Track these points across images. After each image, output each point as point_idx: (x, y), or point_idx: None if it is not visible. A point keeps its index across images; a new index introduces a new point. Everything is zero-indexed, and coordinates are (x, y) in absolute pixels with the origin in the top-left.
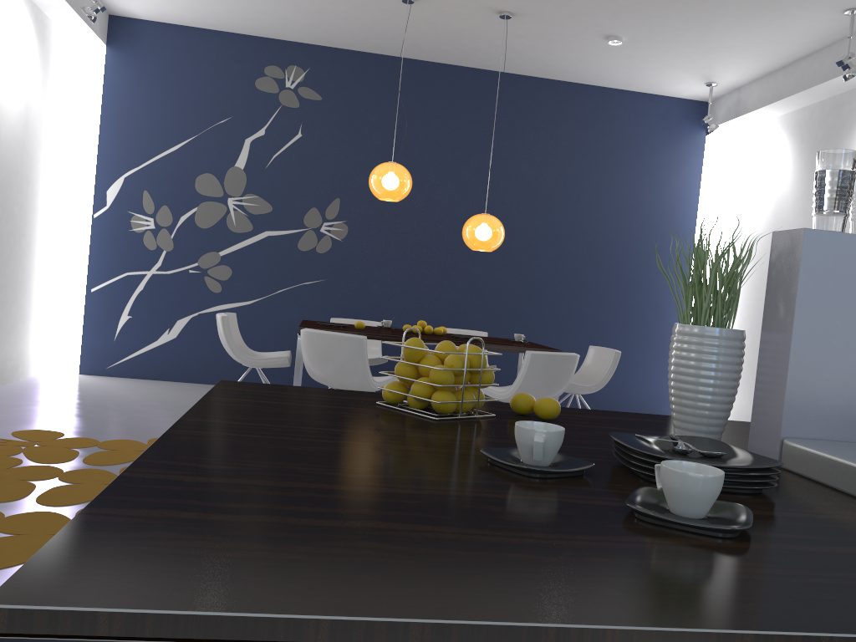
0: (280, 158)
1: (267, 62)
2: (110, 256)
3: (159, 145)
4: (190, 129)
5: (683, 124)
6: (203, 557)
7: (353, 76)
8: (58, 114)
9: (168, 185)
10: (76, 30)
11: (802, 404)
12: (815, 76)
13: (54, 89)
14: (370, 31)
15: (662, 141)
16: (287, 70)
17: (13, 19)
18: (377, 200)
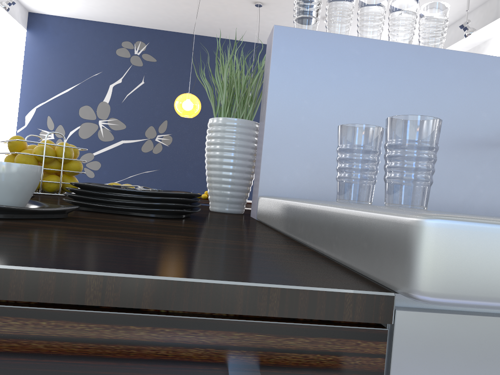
0: (131, 96)
1: (123, 39)
2: None
3: (57, 88)
4: (76, 79)
5: None
6: None
7: (175, 47)
8: None
9: (62, 112)
10: (6, 20)
11: (277, 168)
12: (451, 39)
13: None
14: (182, 18)
15: None
16: (136, 44)
17: None
18: (190, 121)
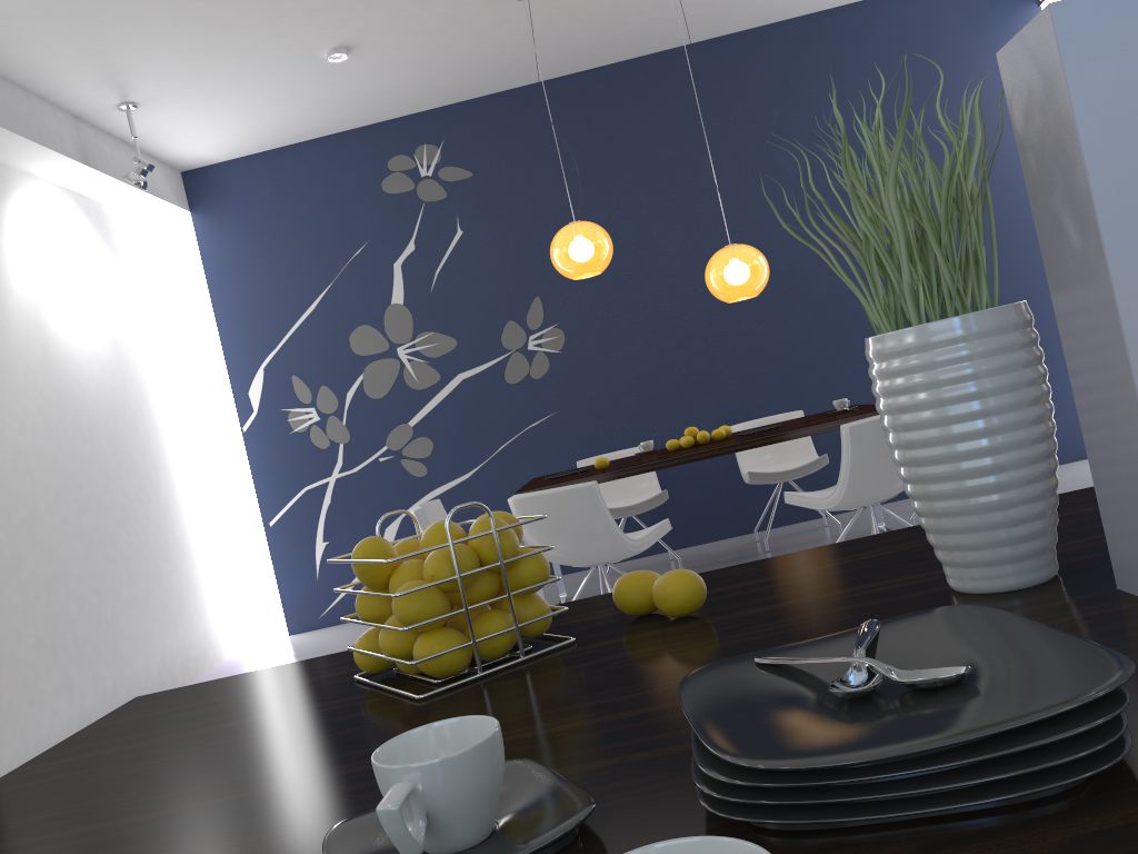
0: (445, 272)
1: (388, 154)
2: (278, 473)
3: (291, 311)
4: (321, 278)
5: (999, 7)
6: None
7: (502, 128)
8: (159, 319)
9: (318, 358)
10: (145, 207)
11: None
12: None
13: (143, 289)
14: (499, 58)
15: (975, 44)
16: (417, 154)
17: (54, 223)
18: (589, 280)
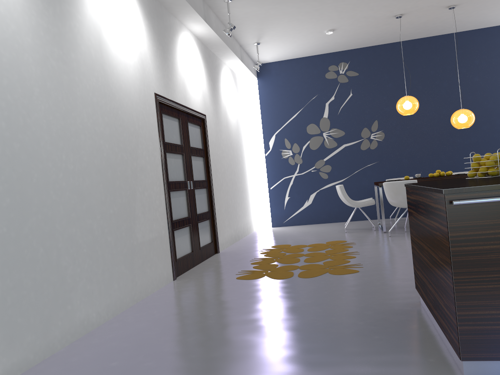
0: (343, 108)
1: (329, 64)
2: (275, 171)
3: (287, 116)
4: (299, 106)
5: None
6: (469, 185)
7: (372, 59)
8: (244, 114)
9: (294, 133)
10: (246, 76)
11: None
12: None
13: (241, 103)
14: (378, 35)
15: None
16: (339, 65)
17: (228, 79)
18: (396, 116)
